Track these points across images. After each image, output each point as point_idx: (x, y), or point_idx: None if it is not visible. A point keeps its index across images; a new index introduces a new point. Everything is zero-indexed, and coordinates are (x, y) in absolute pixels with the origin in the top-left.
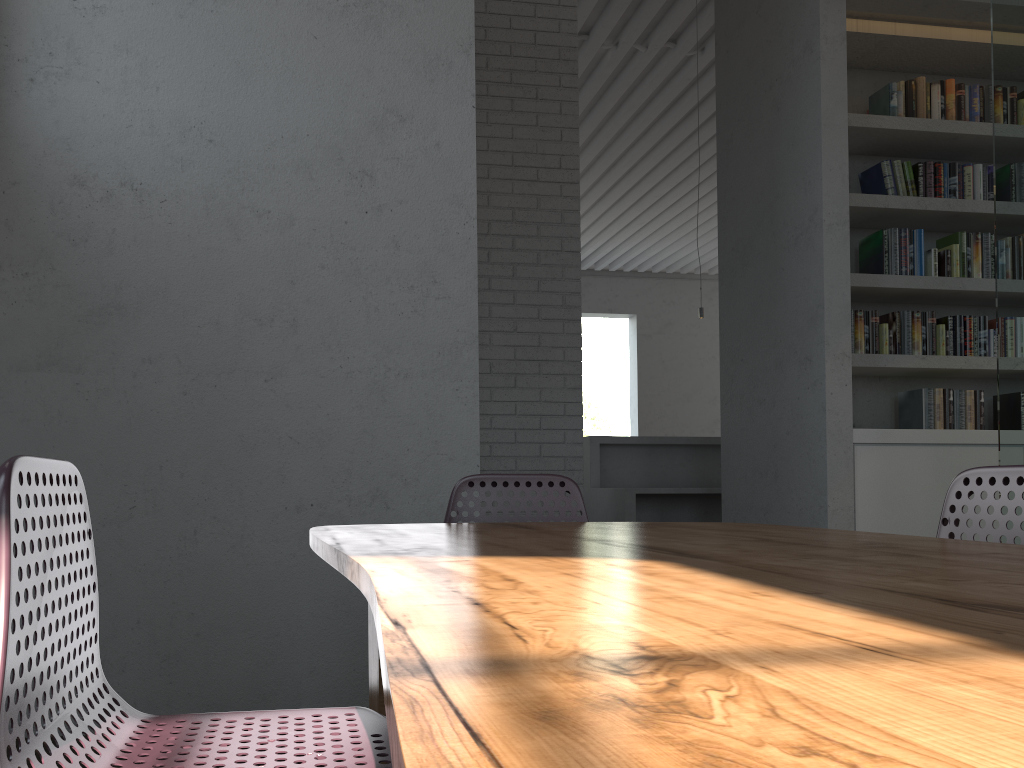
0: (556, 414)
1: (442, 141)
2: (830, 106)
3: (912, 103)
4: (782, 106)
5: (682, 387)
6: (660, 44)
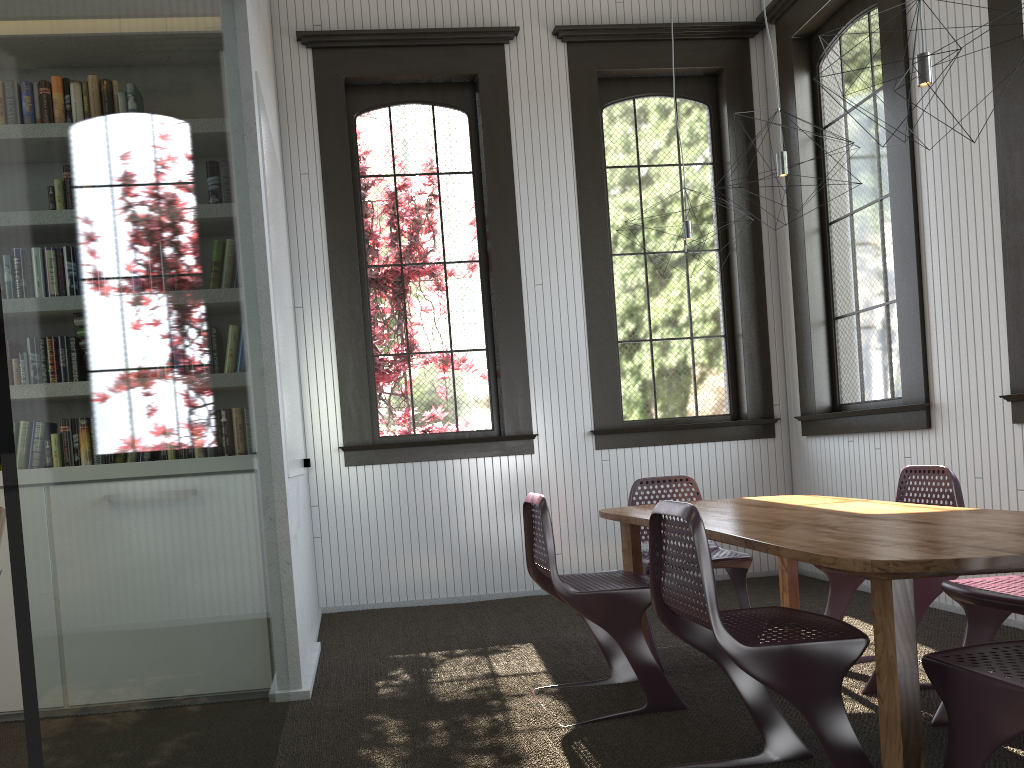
0: None
1: None
2: None
3: None
4: None
5: None
6: None
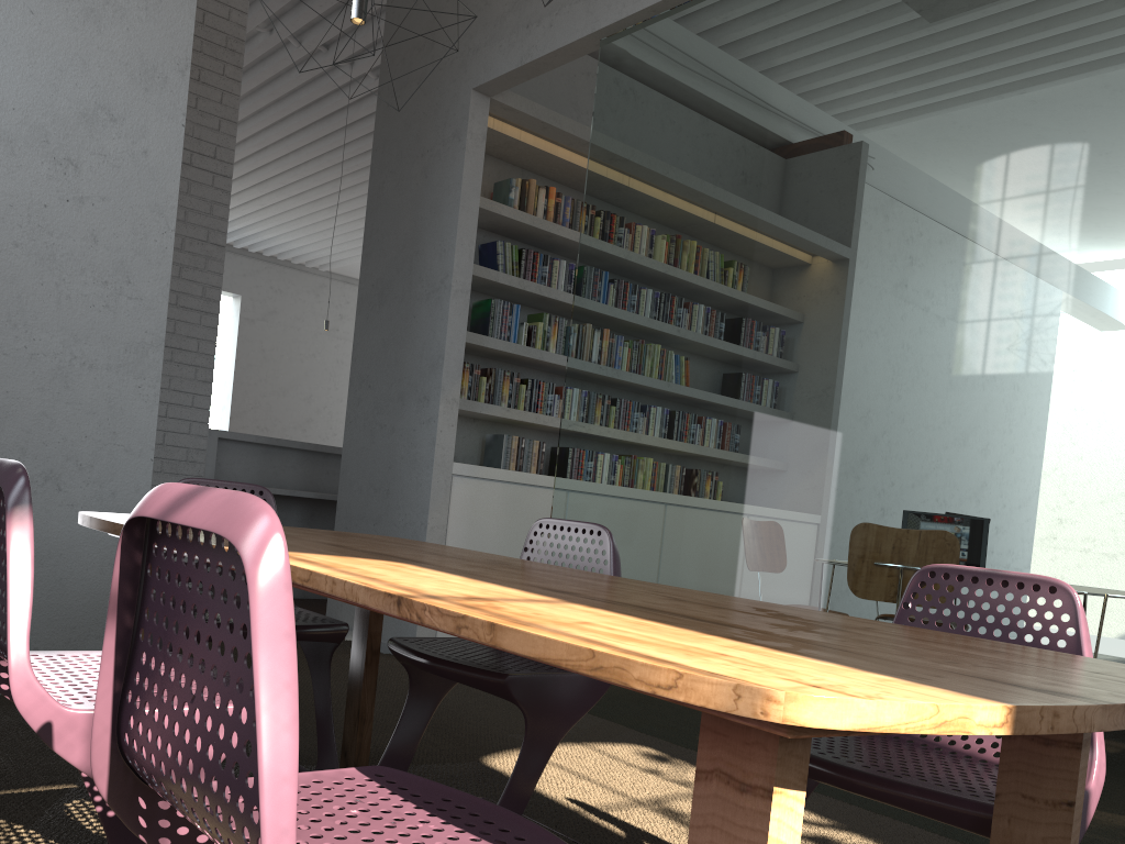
0: (184, 404)
1: (150, 150)
2: (468, 192)
3: (525, 199)
4: (430, 176)
5: (280, 380)
6: (314, 46)
